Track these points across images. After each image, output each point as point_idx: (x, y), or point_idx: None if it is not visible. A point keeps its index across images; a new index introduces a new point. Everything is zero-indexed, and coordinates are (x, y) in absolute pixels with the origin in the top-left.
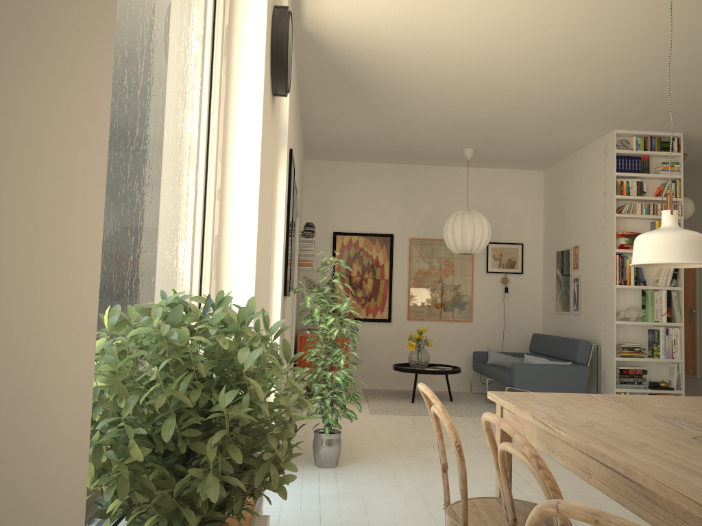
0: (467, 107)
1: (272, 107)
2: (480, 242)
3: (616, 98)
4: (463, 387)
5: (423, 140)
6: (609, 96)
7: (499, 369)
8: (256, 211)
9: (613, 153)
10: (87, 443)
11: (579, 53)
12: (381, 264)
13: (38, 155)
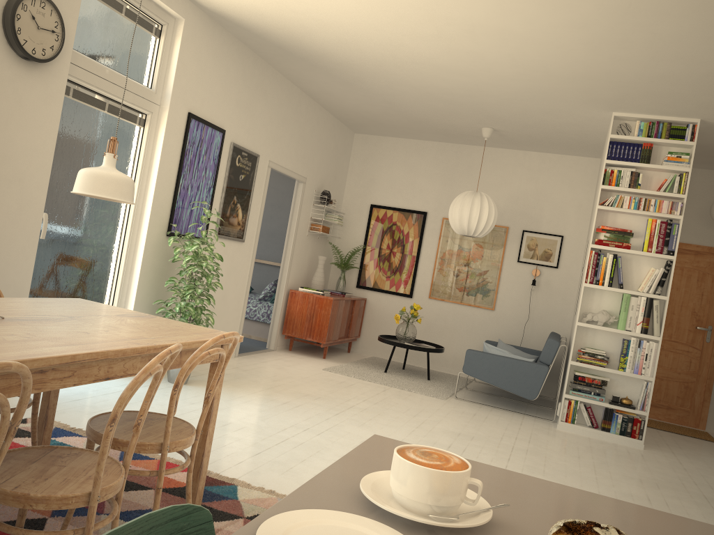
0: (429, 83)
1: (29, 70)
2: (478, 224)
3: (564, 75)
4: None
5: (433, 117)
6: (552, 72)
7: None
8: None
9: (608, 138)
10: None
11: (457, 25)
12: (411, 240)
13: None
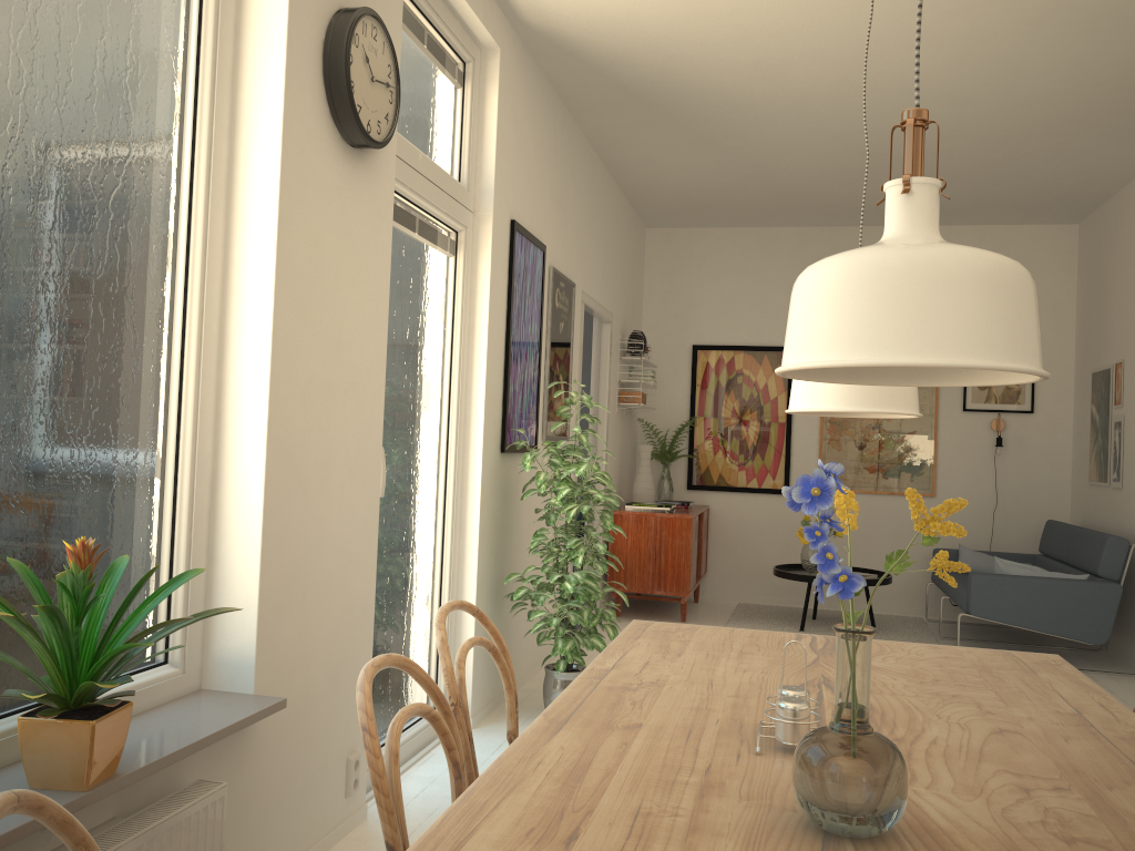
0: (869, 125)
1: (355, 166)
2: None
3: None
4: (916, 610)
5: (824, 185)
6: (1131, 82)
7: (963, 581)
8: (269, 331)
9: None
10: None
11: (1023, 11)
12: (773, 396)
13: None
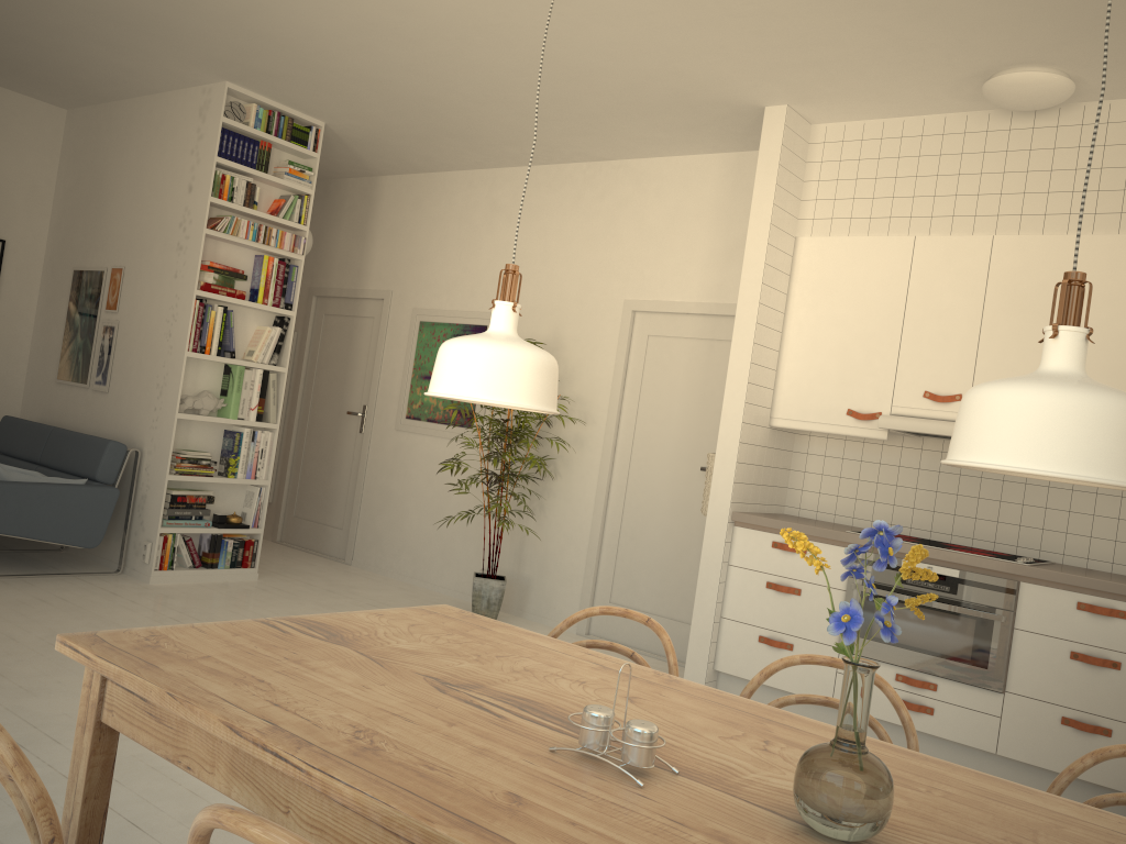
0: None
1: None
2: None
3: (254, 29)
4: None
5: None
6: (245, 20)
7: None
8: None
9: (219, 121)
10: None
11: None
12: None
13: None
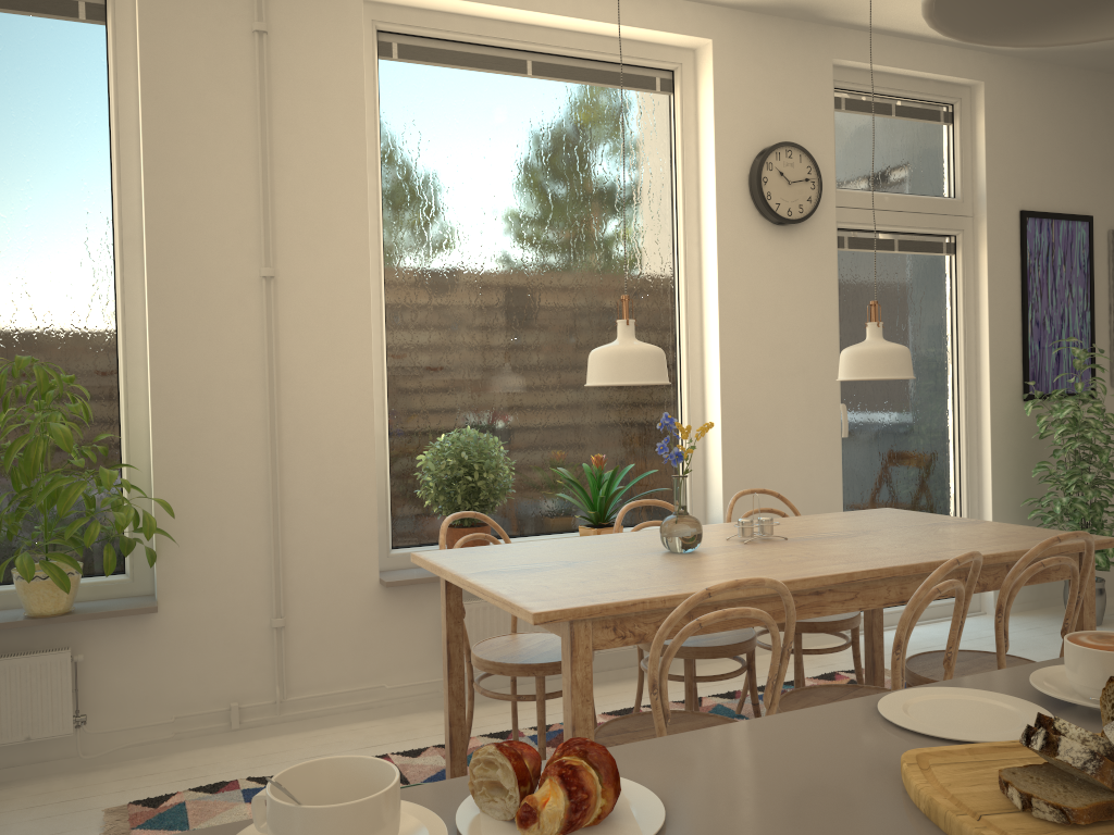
0: None
1: (789, 236)
2: None
3: None
4: None
5: None
6: None
7: None
8: (717, 348)
9: None
10: (374, 472)
11: None
12: None
13: (333, 406)
